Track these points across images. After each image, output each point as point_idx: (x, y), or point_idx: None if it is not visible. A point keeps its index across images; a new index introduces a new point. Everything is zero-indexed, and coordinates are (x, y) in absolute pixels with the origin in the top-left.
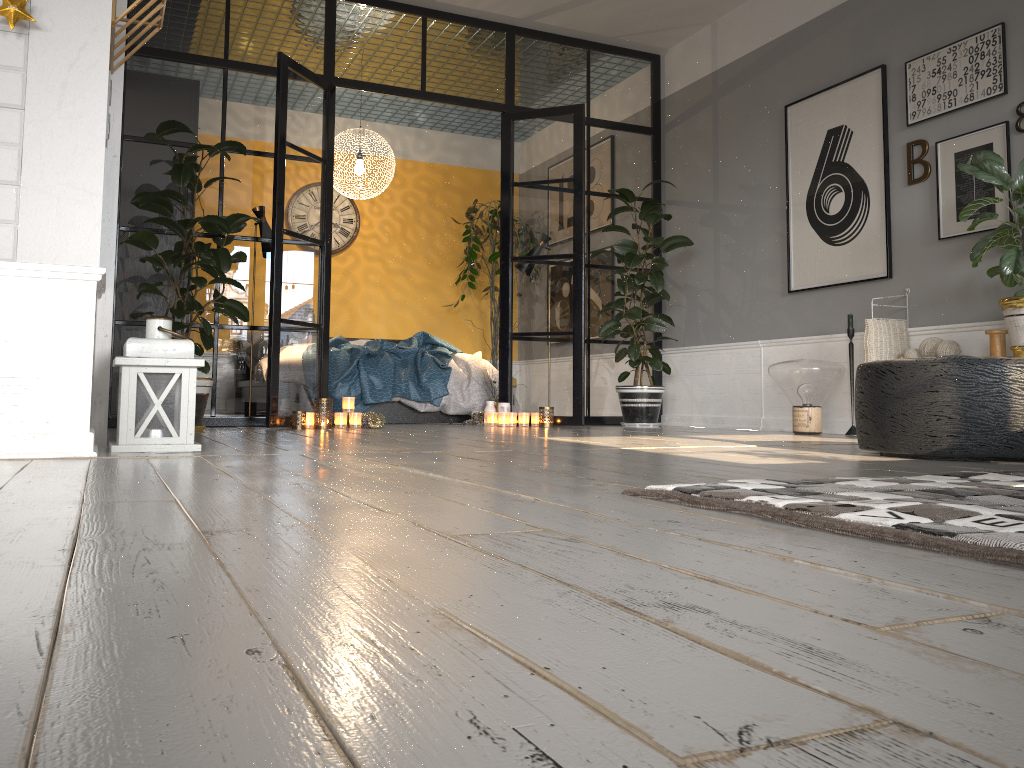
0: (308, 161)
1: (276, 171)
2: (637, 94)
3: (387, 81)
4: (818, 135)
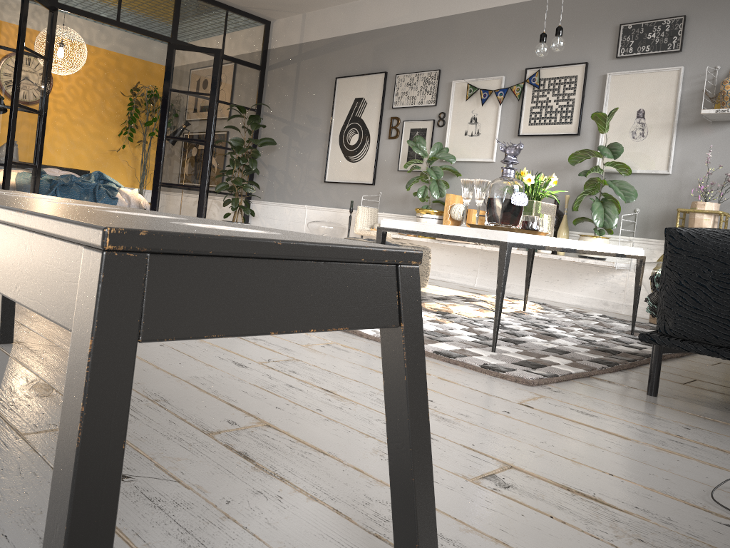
0: (37, 59)
1: (17, 66)
2: (254, 43)
3: (94, 11)
4: (350, 99)
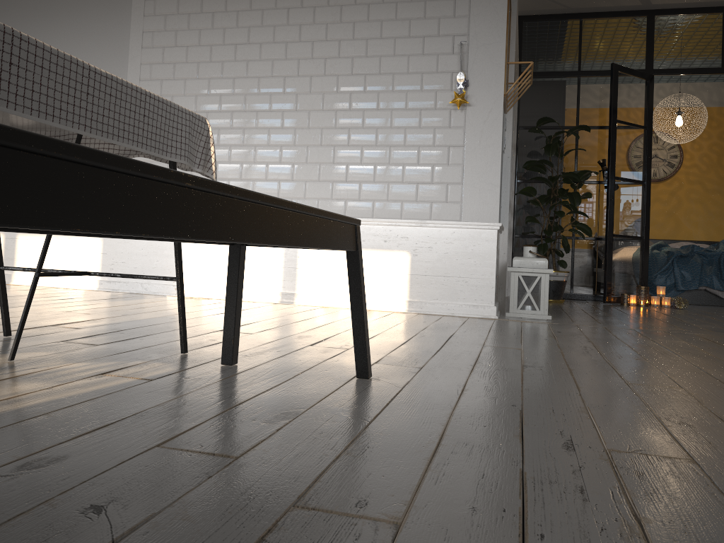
0: (633, 130)
1: (609, 140)
2: None
3: (693, 65)
4: None
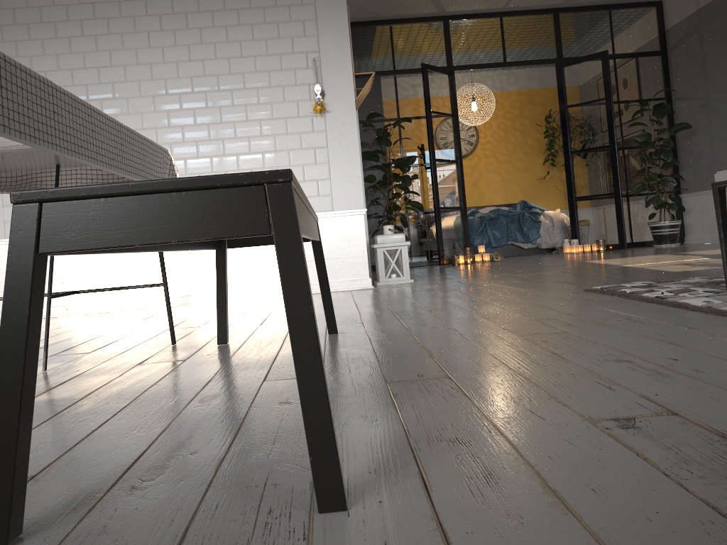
0: (444, 118)
1: (428, 128)
2: (647, 31)
3: (483, 61)
4: None
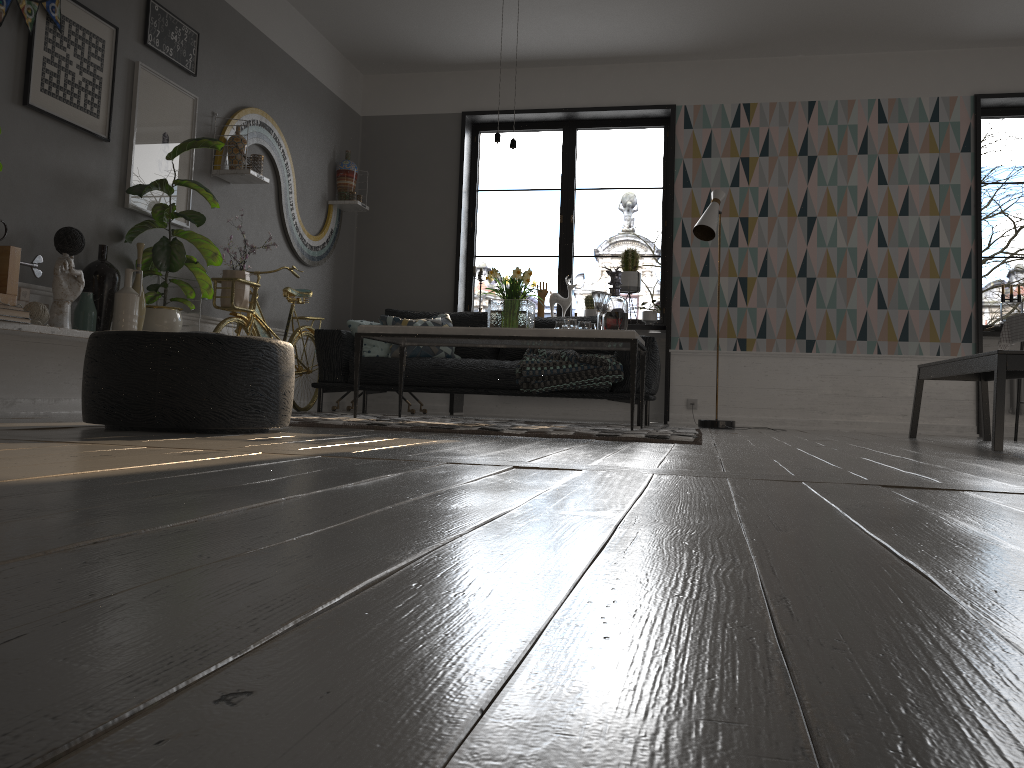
0: None
1: None
2: None
3: None
4: None
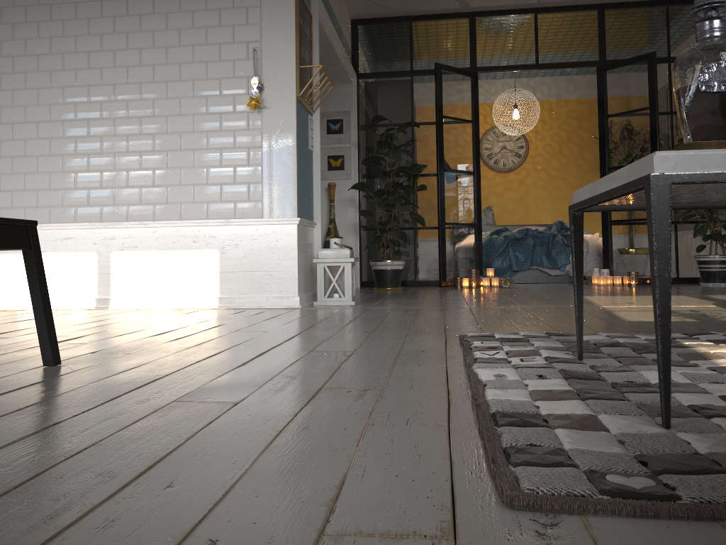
0: (460, 124)
1: (437, 135)
2: None
3: (511, 62)
4: None
